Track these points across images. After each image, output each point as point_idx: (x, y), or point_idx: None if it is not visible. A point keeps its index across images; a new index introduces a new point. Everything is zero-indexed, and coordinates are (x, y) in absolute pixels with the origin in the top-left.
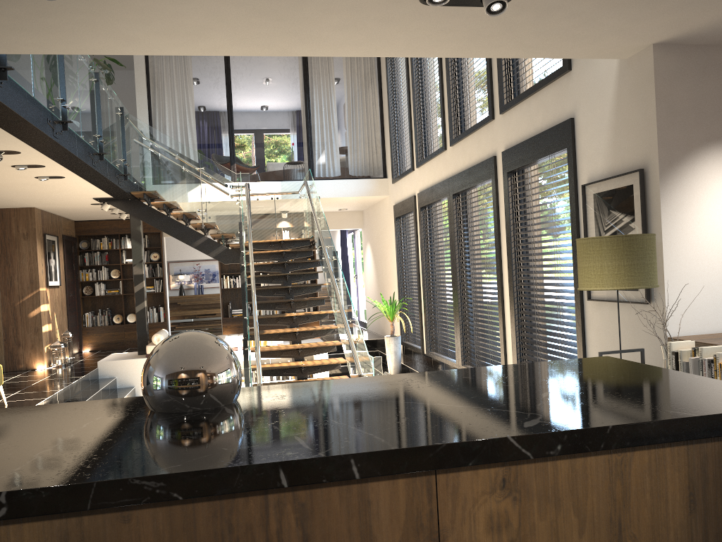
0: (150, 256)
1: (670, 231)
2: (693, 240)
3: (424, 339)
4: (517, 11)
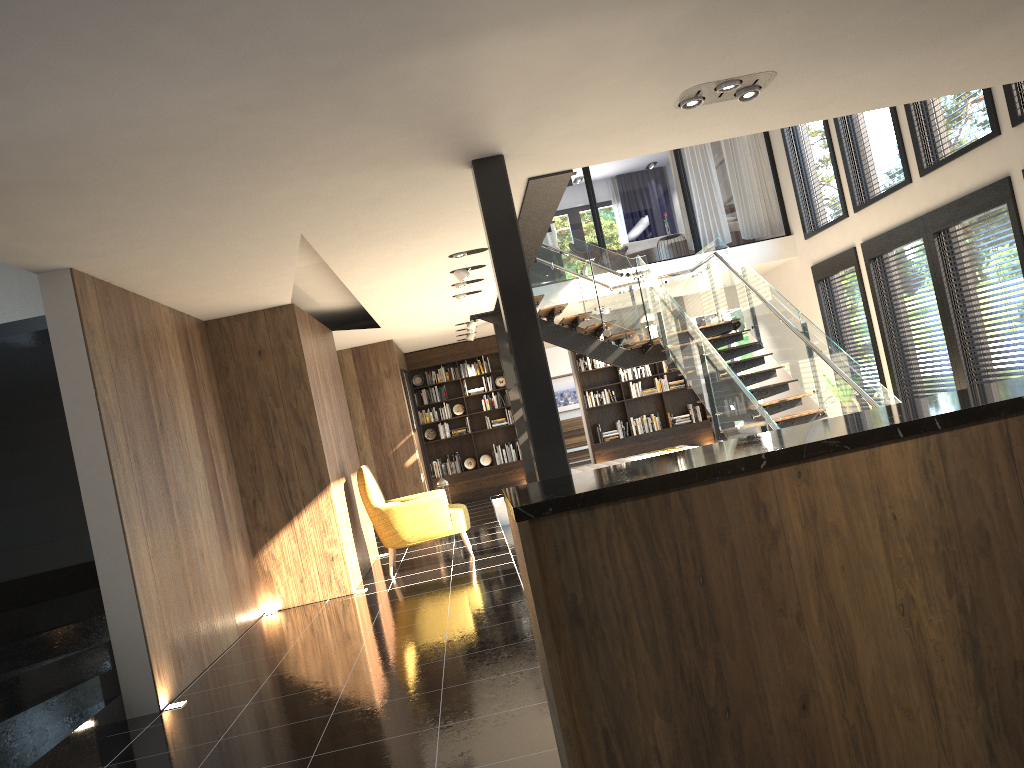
0: (495, 382)
1: None
2: None
3: None
4: None
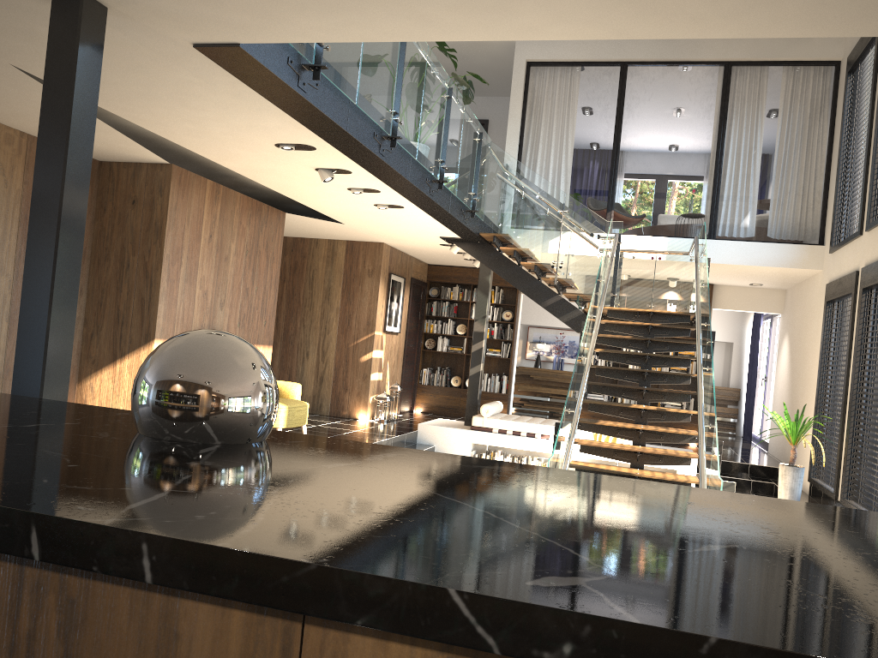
0: (502, 314)
1: None
2: None
3: (840, 479)
4: None
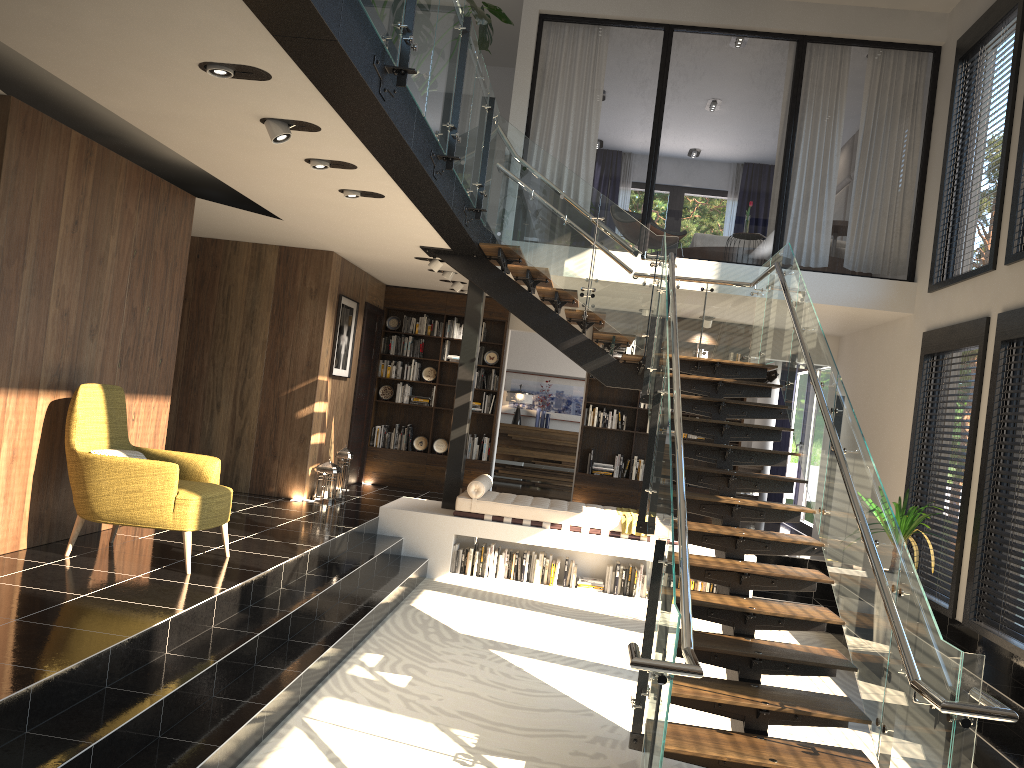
0: (484, 356)
1: None
2: None
3: (959, 591)
4: None
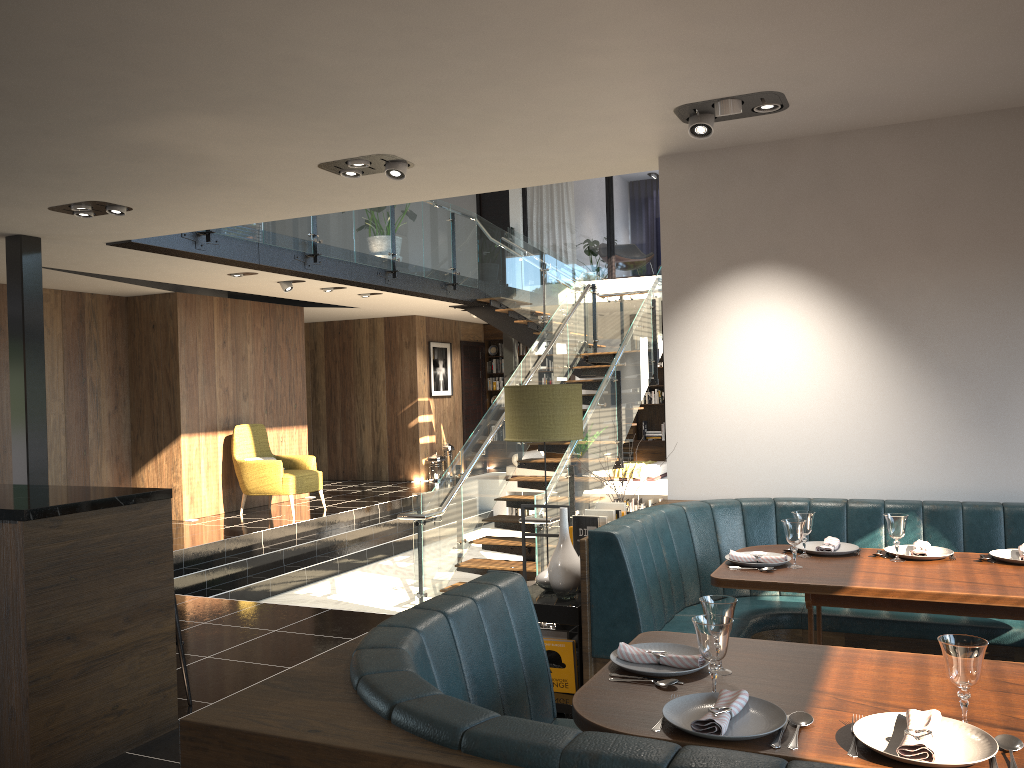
0: None
1: (675, 375)
2: (705, 386)
3: None
4: (440, 166)
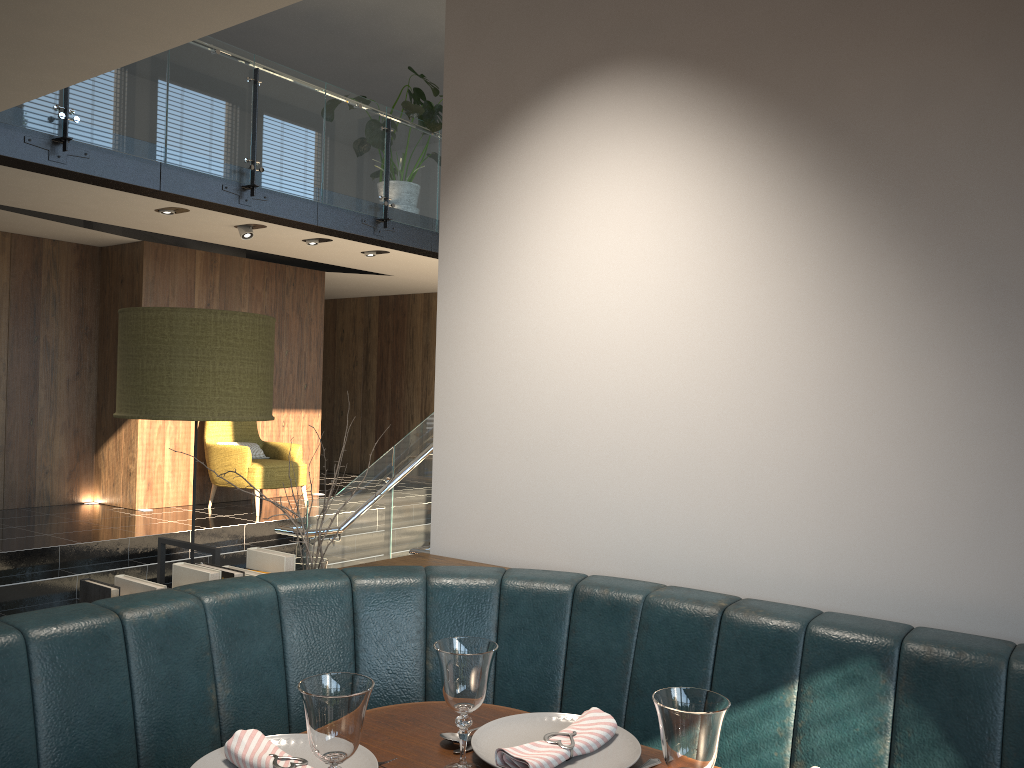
0: None
1: (453, 307)
2: (501, 330)
3: None
4: None
